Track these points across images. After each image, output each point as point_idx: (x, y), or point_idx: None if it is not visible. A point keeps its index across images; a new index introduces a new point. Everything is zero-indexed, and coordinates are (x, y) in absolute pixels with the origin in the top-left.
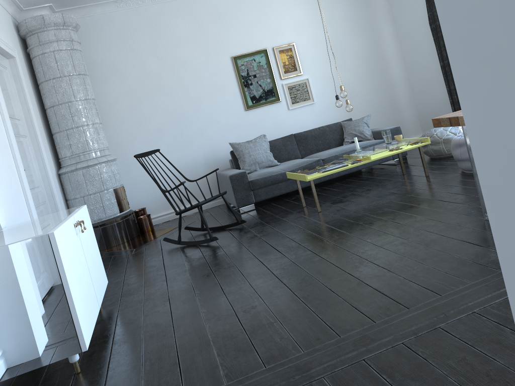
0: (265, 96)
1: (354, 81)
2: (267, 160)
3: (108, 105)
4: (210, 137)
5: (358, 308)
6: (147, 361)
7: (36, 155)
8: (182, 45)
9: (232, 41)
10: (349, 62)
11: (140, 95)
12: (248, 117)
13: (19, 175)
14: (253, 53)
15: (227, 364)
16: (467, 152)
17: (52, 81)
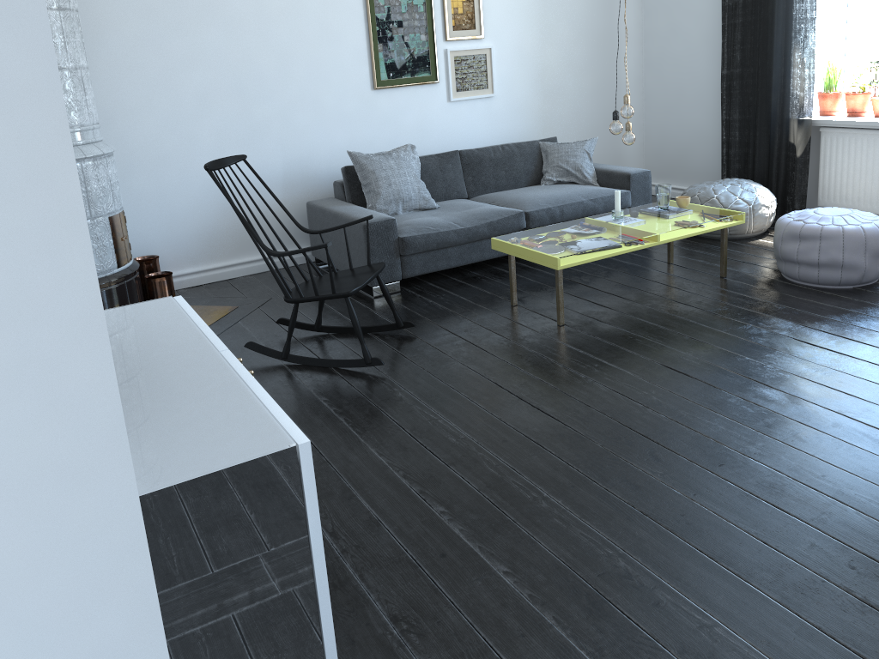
0: (412, 68)
1: (563, 68)
2: (420, 196)
3: (96, 28)
4: (301, 132)
5: (876, 606)
6: None
7: None
8: None
9: None
10: (562, 31)
11: (170, 18)
12: (375, 104)
13: None
14: None
15: None
16: (813, 251)
17: None
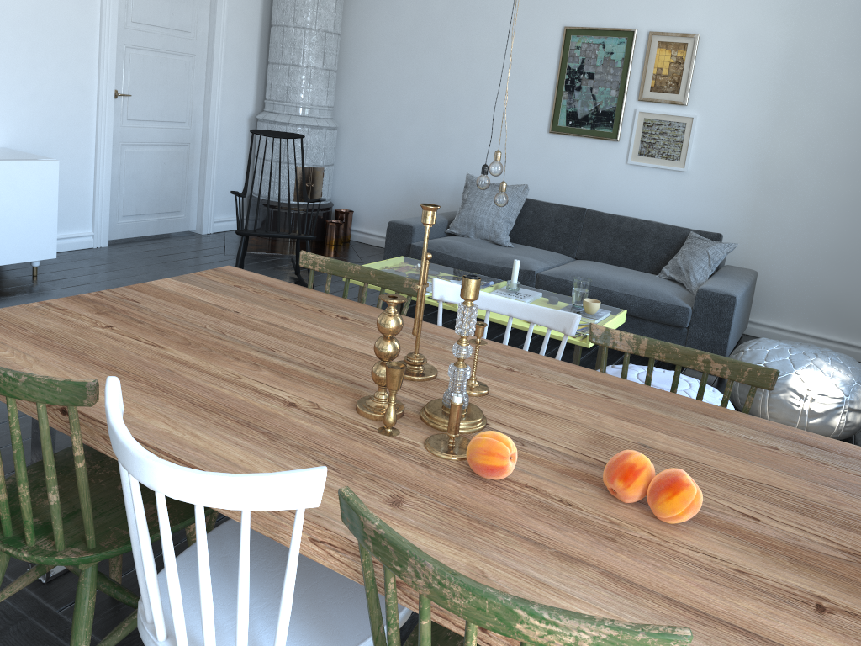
0: (594, 121)
1: (802, 162)
2: (491, 229)
3: (365, 47)
4: (477, 154)
5: None
6: None
7: (206, 83)
8: None
9: None
10: (813, 116)
11: (408, 46)
12: (548, 146)
13: (97, 99)
14: (606, 31)
15: None
16: None
17: None
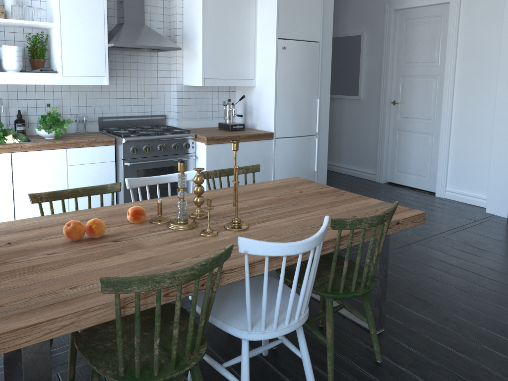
0: None
1: None
2: None
3: None
4: None
5: (427, 256)
6: None
7: None
8: None
9: None
10: None
11: None
12: None
13: None
14: None
15: (466, 238)
16: None
17: None
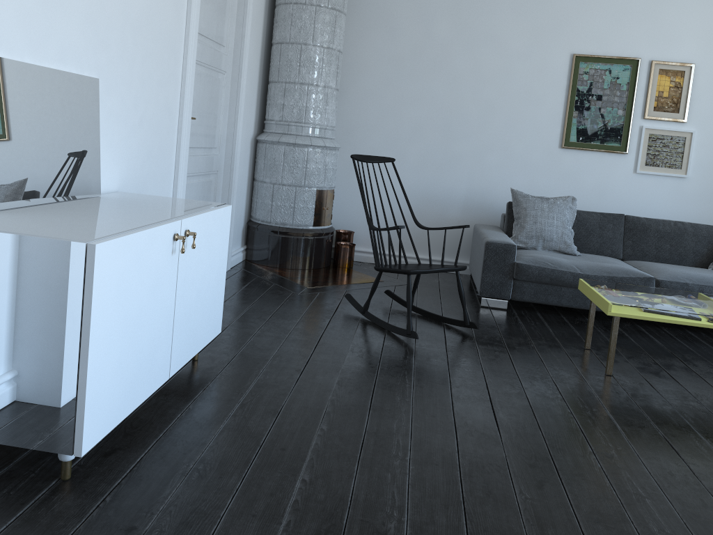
0: (603, 136)
1: None
2: (561, 240)
3: (358, 68)
4: (488, 169)
5: None
6: (153, 532)
7: (231, 103)
8: (501, 11)
9: (584, 29)
10: None
11: (409, 67)
12: (560, 160)
13: (179, 124)
14: (612, 58)
15: None
16: None
17: (292, 6)
